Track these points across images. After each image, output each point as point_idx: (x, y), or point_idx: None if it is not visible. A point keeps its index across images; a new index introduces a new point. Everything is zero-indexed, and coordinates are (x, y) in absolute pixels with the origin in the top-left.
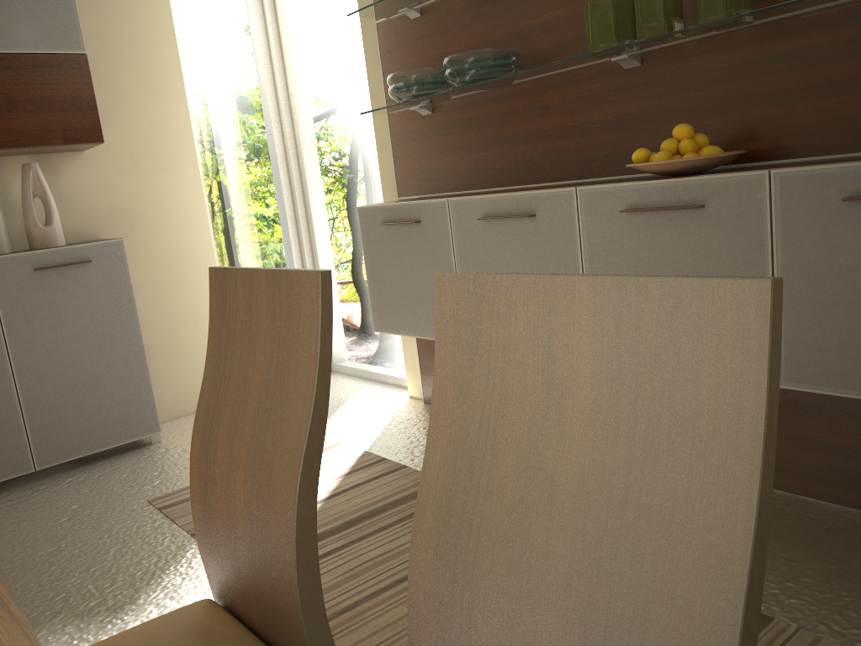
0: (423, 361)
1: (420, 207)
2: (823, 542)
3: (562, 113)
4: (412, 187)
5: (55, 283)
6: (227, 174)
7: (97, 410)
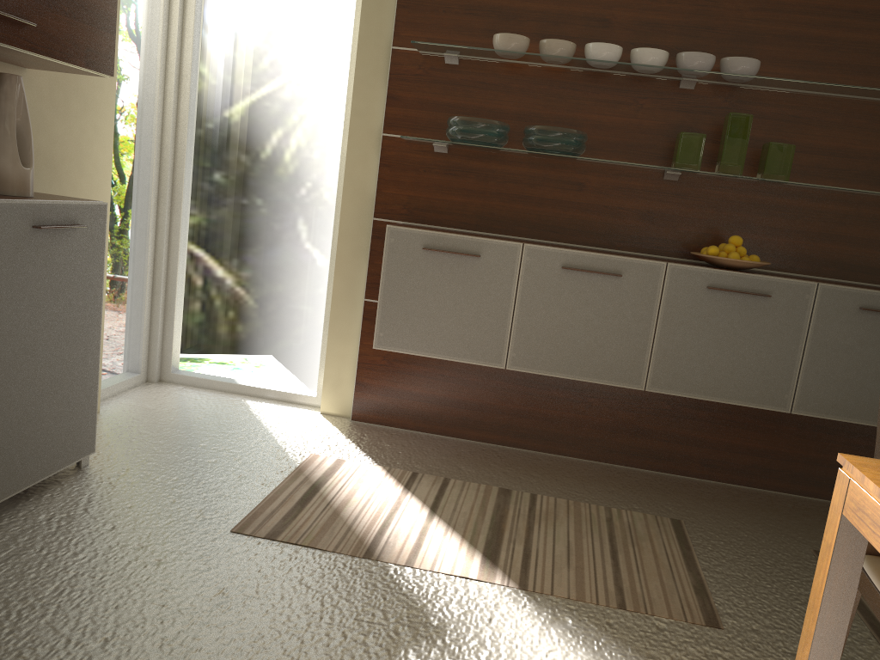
0: (362, 378)
1: (484, 243)
2: (777, 509)
3: (597, 194)
4: (397, 212)
5: (47, 248)
6: (116, 135)
7: (52, 424)
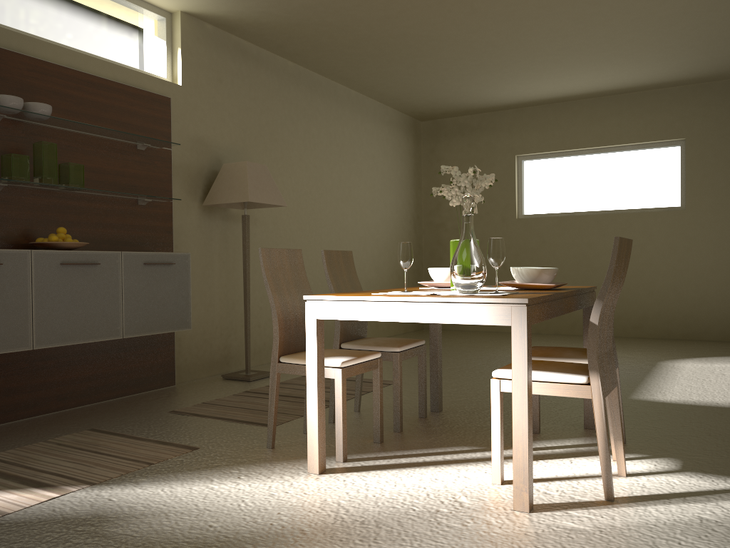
0: None
1: None
2: (122, 406)
3: None
4: None
5: None
6: None
7: None
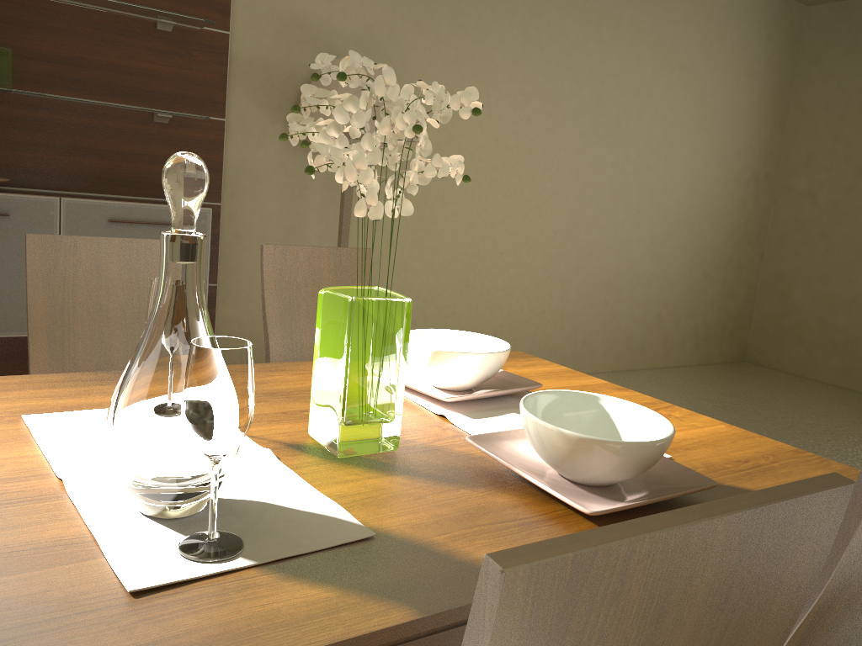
0: None
1: None
2: None
3: None
4: None
5: None
6: None
7: None
